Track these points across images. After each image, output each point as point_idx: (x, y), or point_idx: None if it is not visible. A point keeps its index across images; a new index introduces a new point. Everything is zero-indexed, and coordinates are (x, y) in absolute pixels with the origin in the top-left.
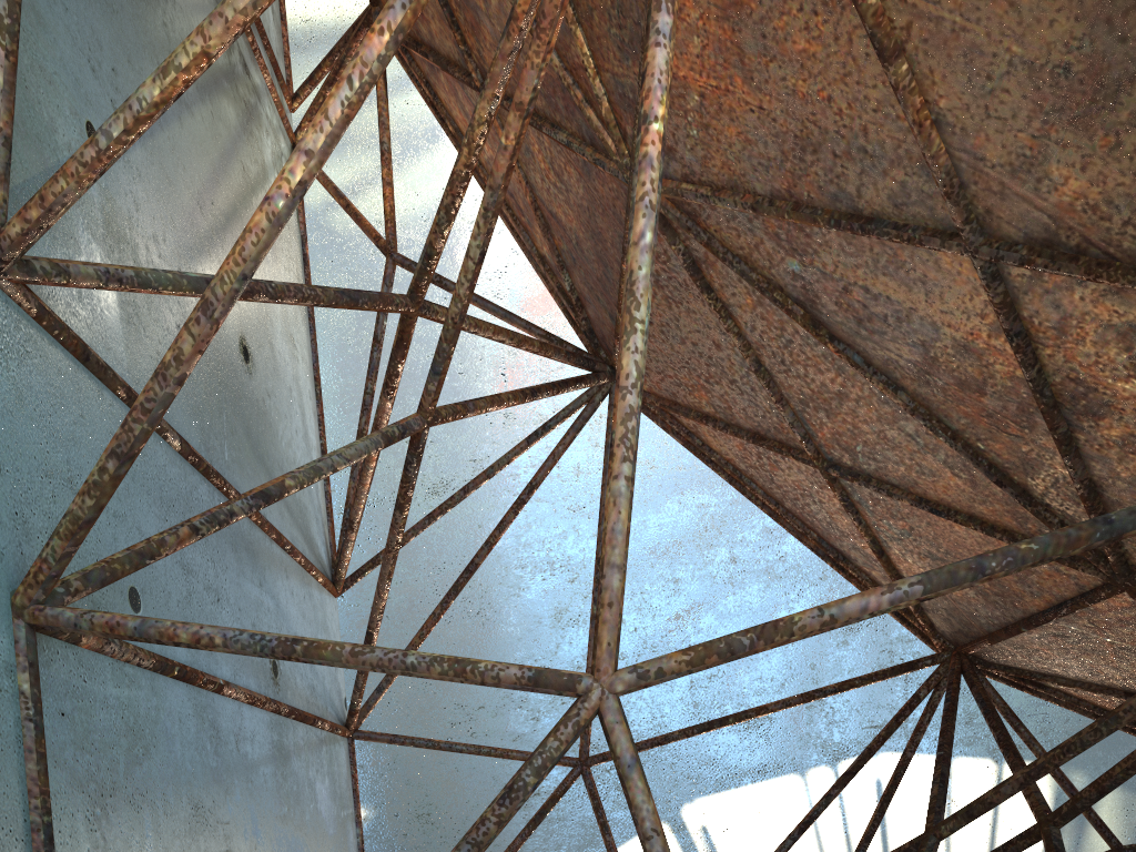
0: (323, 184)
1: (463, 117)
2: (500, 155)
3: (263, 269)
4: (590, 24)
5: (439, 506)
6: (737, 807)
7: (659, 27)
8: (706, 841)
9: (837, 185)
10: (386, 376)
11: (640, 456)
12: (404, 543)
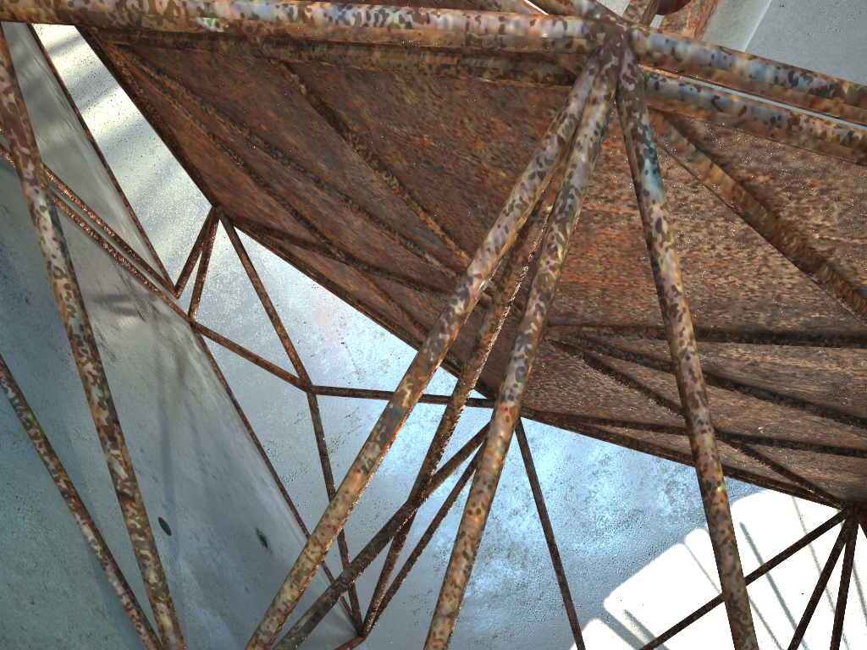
0: (229, 348)
1: (323, 268)
2: None
3: (233, 454)
4: (475, 250)
5: (415, 550)
6: (643, 585)
7: (701, 418)
8: (631, 620)
9: (745, 321)
10: (395, 541)
11: None
12: (399, 585)
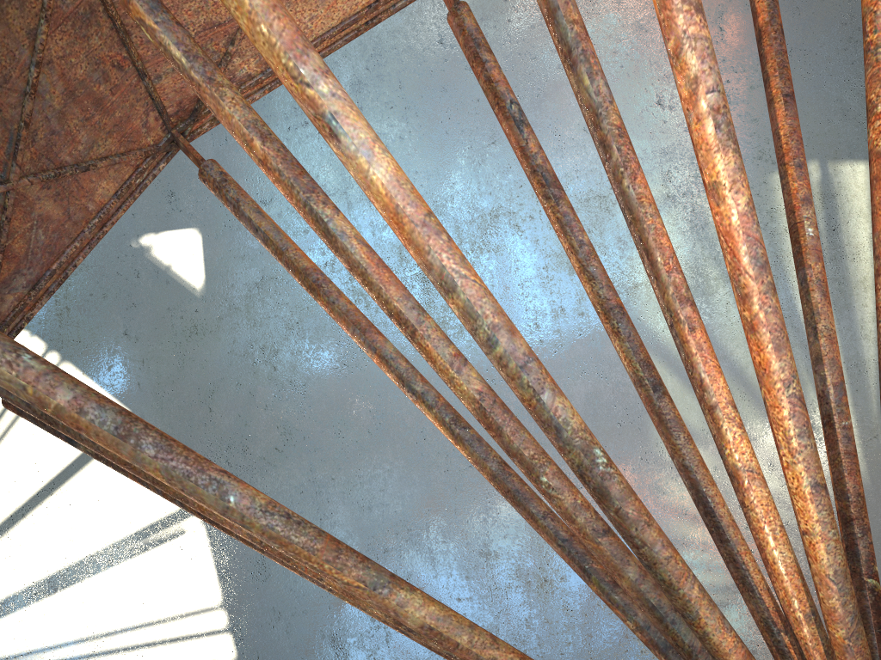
0: None
1: (332, 4)
2: None
3: None
4: None
5: None
6: (198, 556)
7: None
8: (173, 533)
9: None
10: None
11: (464, 479)
12: None
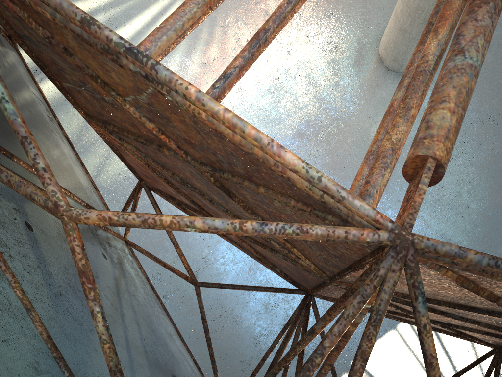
0: (148, 257)
1: None
2: (322, 374)
3: (155, 326)
4: (302, 250)
5: (255, 369)
6: (373, 353)
7: None
8: (366, 373)
9: (452, 300)
10: None
11: None
12: None
